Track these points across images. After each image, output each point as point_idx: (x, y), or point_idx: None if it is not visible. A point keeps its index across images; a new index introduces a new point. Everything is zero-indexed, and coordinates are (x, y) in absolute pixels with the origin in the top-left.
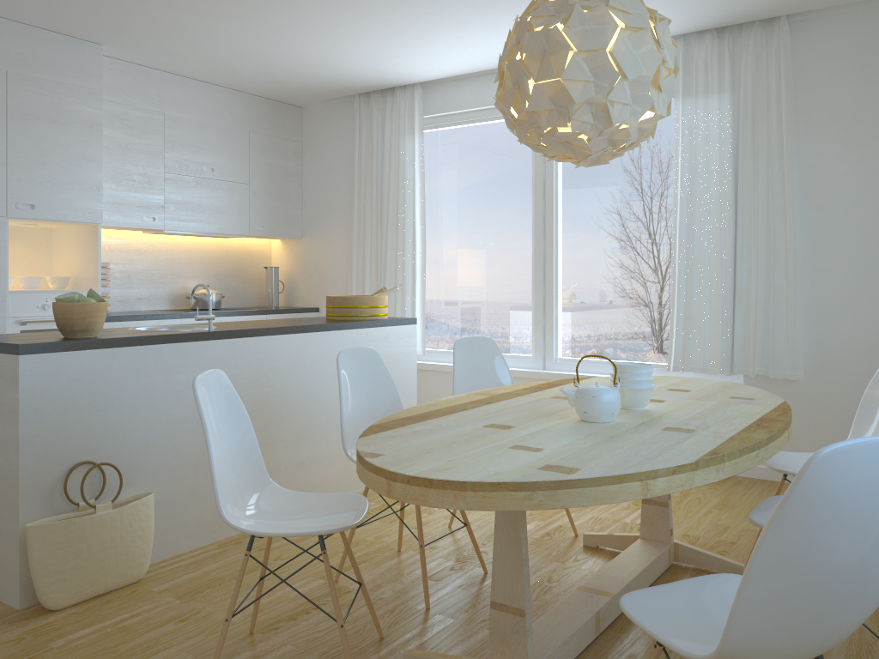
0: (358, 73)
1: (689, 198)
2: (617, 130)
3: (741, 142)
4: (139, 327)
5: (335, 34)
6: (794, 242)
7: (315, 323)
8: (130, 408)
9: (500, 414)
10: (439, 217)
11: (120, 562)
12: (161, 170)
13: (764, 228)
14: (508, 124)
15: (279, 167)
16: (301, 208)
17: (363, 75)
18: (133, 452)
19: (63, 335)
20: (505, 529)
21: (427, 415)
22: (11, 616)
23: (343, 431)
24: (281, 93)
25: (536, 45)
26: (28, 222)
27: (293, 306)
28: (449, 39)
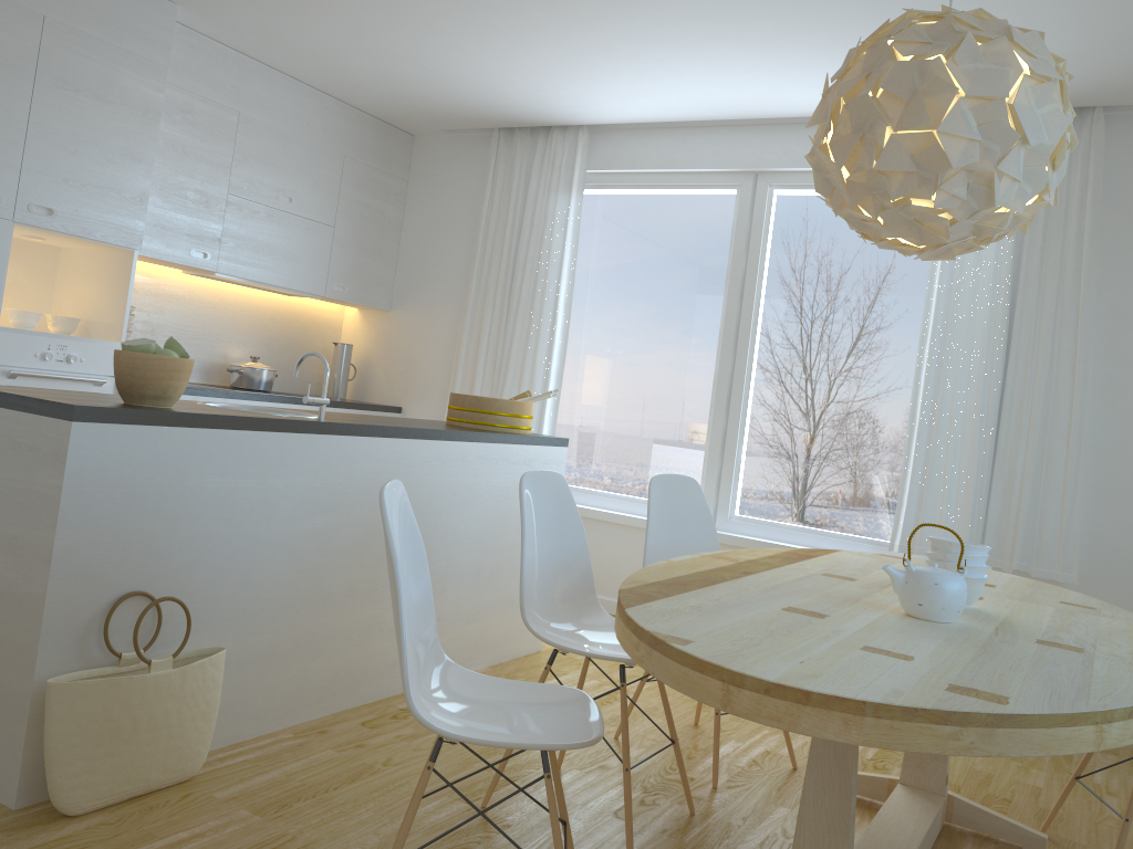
0: (512, 99)
1: (944, 326)
2: (994, 215)
3: (1024, 262)
4: (208, 402)
5: (507, 40)
6: (1083, 401)
7: (449, 429)
8: (207, 519)
9: (783, 593)
10: (588, 307)
11: (171, 749)
12: (225, 189)
13: (1044, 378)
14: (820, 187)
15: (374, 211)
16: (395, 270)
17: (517, 104)
18: (202, 585)
19: (118, 400)
20: (825, 768)
21: (682, 583)
22: (4, 820)
23: (523, 589)
24: (395, 112)
25: (904, 79)
26: (36, 234)
27: (364, 401)
28: (657, 70)
